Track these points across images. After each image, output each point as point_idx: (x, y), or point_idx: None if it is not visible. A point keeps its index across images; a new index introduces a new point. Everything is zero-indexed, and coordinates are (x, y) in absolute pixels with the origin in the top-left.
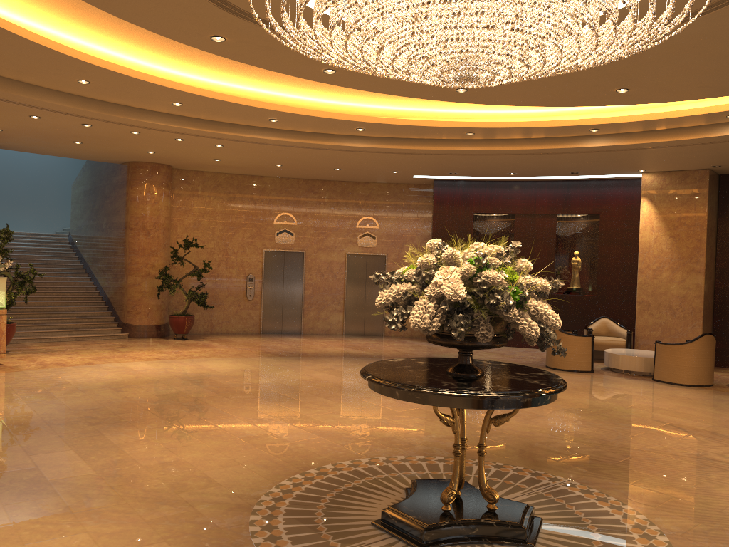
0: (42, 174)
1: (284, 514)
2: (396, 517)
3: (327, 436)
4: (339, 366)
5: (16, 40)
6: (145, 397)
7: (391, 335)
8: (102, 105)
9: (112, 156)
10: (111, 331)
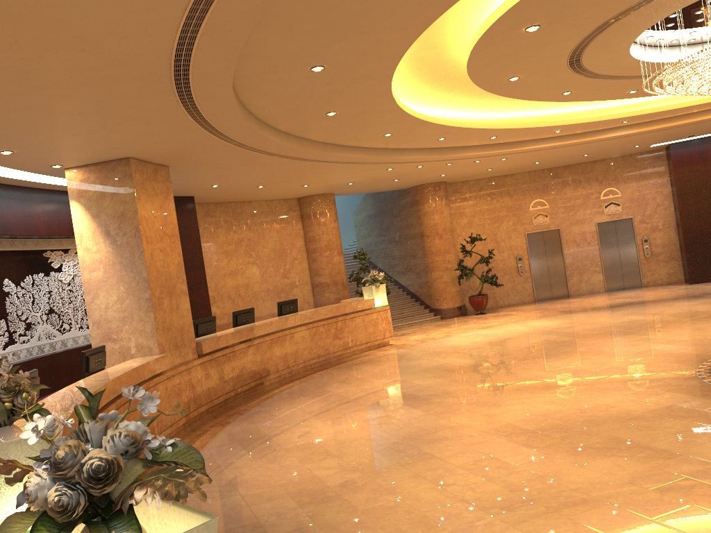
0: None
1: None
2: None
3: (694, 345)
4: (638, 310)
5: (426, 125)
6: (527, 345)
7: (649, 284)
8: (440, 151)
9: (408, 184)
10: (427, 316)
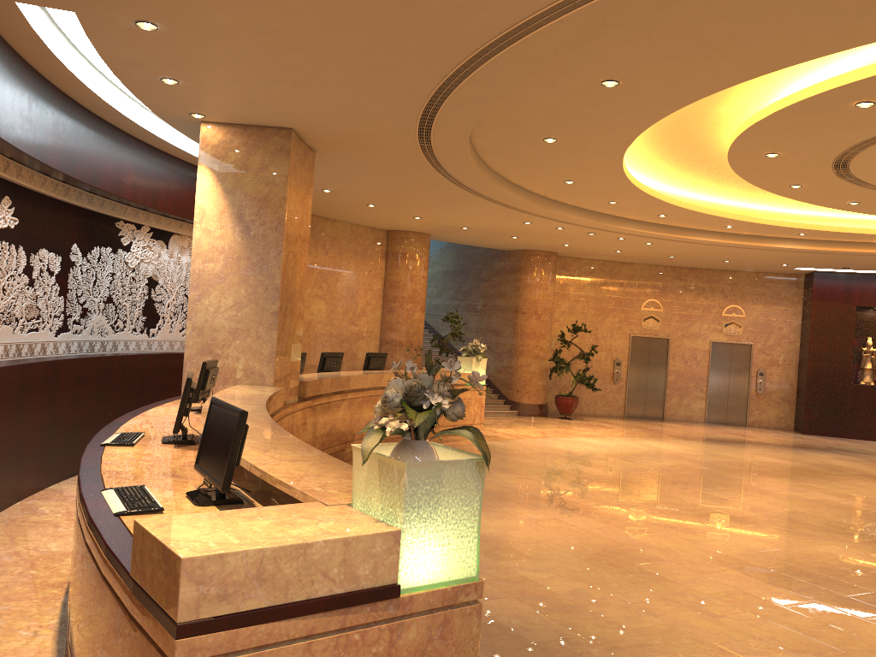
0: None
1: None
2: None
3: (873, 504)
4: (766, 452)
5: (619, 182)
6: (663, 467)
7: (754, 425)
8: (596, 216)
9: (517, 245)
10: (502, 408)
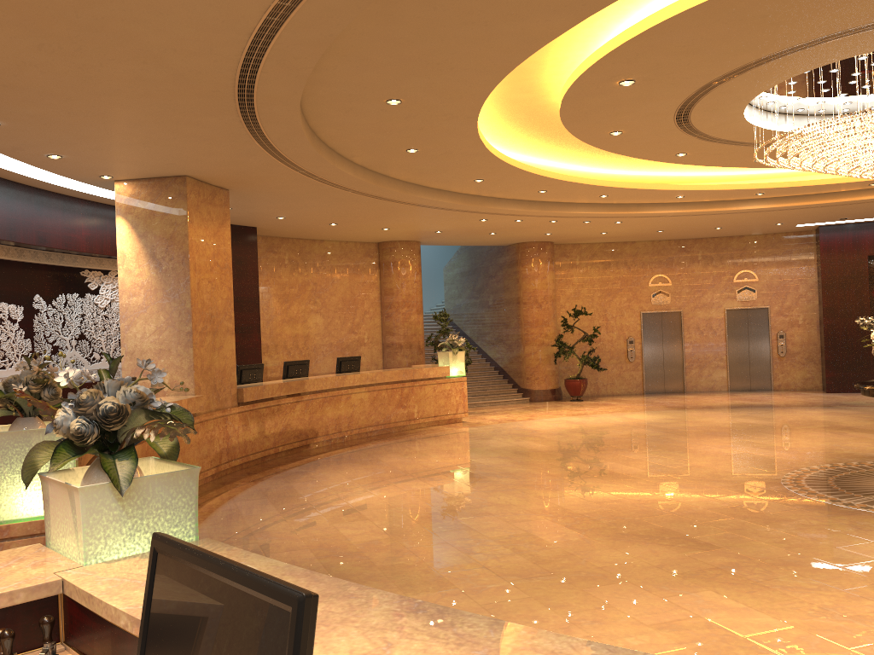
0: None
1: (807, 485)
2: None
3: (794, 453)
4: (753, 413)
5: (522, 174)
6: (614, 436)
7: (780, 388)
8: (542, 205)
9: (507, 240)
10: (514, 396)
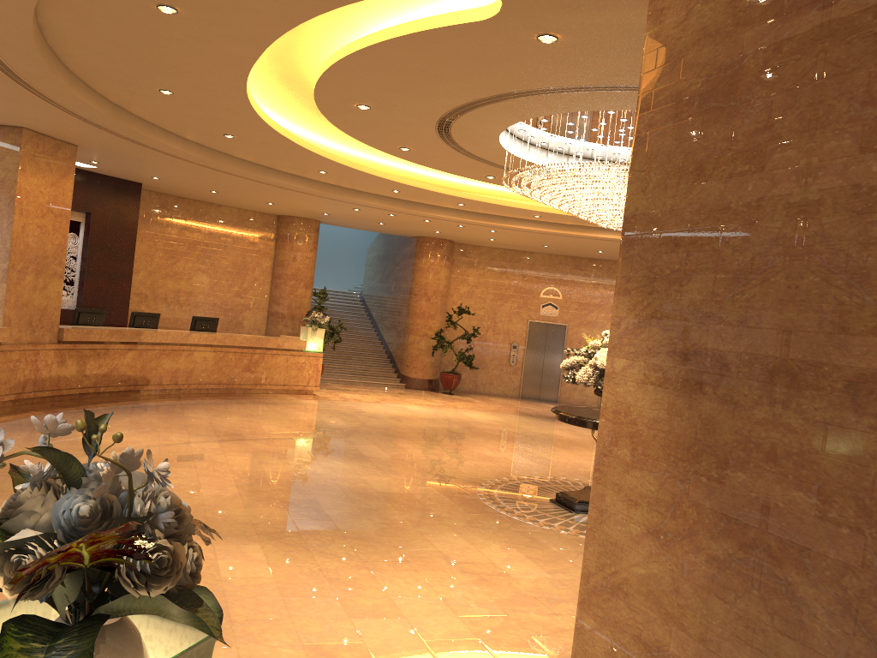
0: (342, 237)
1: (498, 489)
2: (563, 496)
3: (543, 464)
4: (579, 429)
5: (359, 172)
6: (419, 427)
7: None
8: (406, 204)
9: (405, 232)
10: (391, 381)
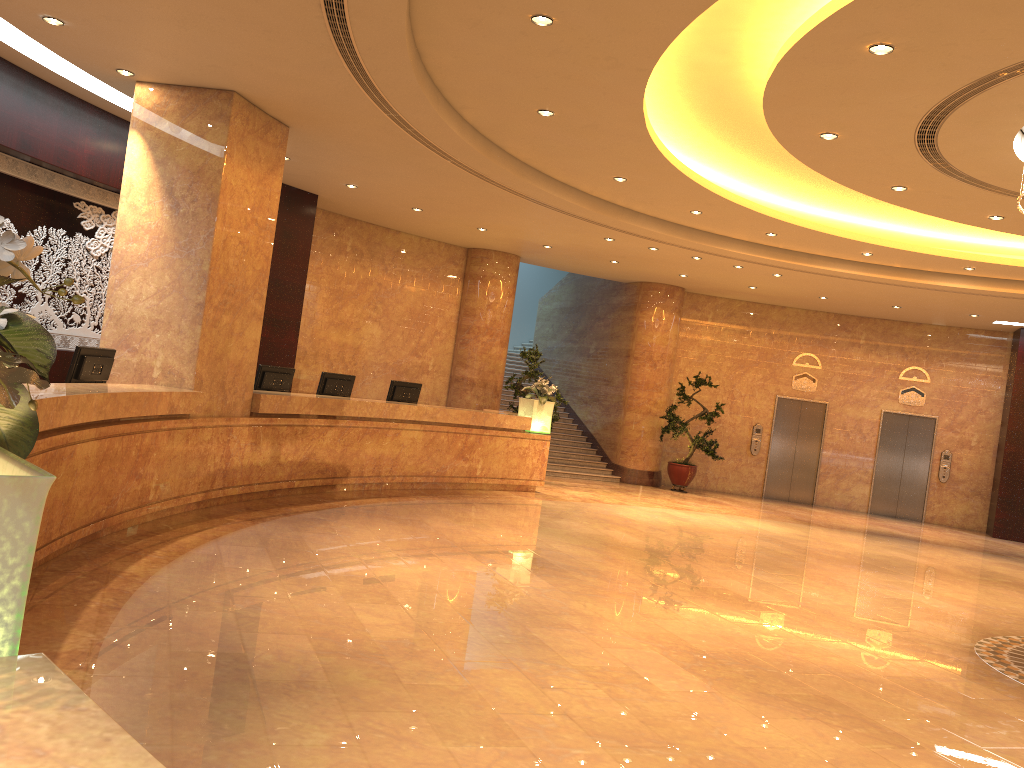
0: None
1: (1014, 664)
2: None
3: (979, 612)
4: (908, 547)
5: (679, 180)
6: (733, 546)
7: (933, 521)
8: (689, 232)
9: (629, 275)
10: (601, 472)
